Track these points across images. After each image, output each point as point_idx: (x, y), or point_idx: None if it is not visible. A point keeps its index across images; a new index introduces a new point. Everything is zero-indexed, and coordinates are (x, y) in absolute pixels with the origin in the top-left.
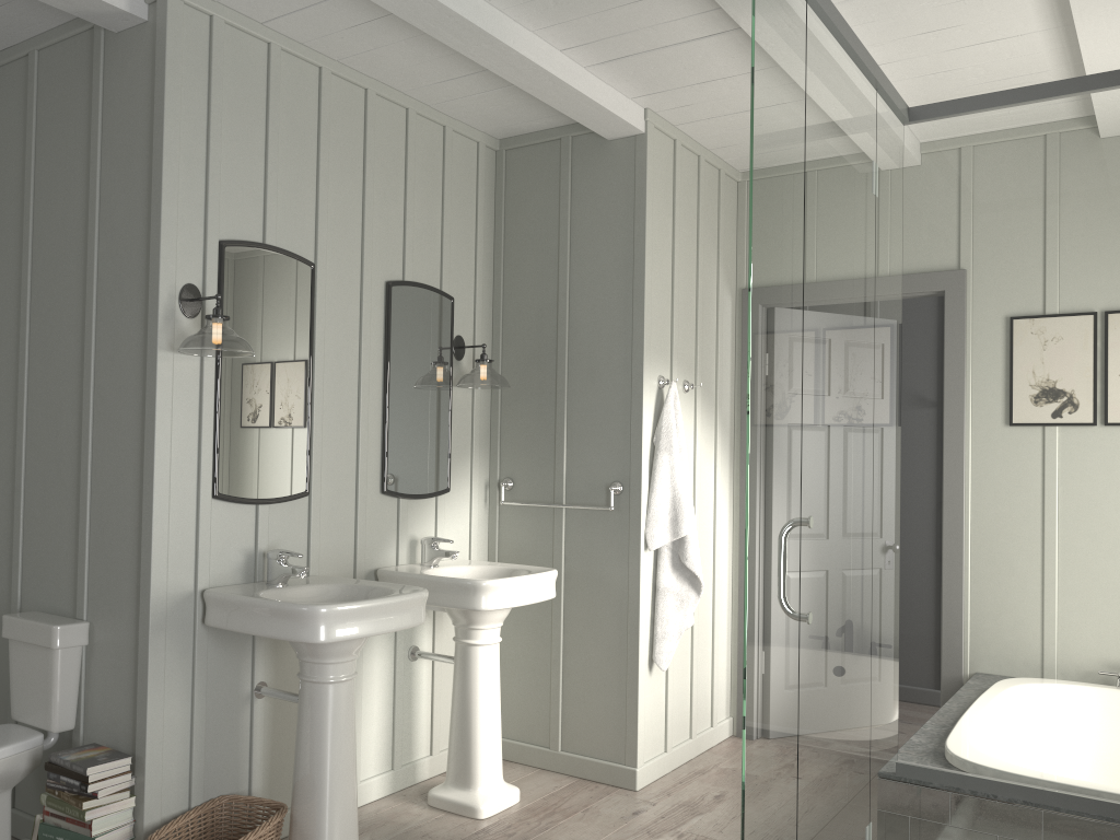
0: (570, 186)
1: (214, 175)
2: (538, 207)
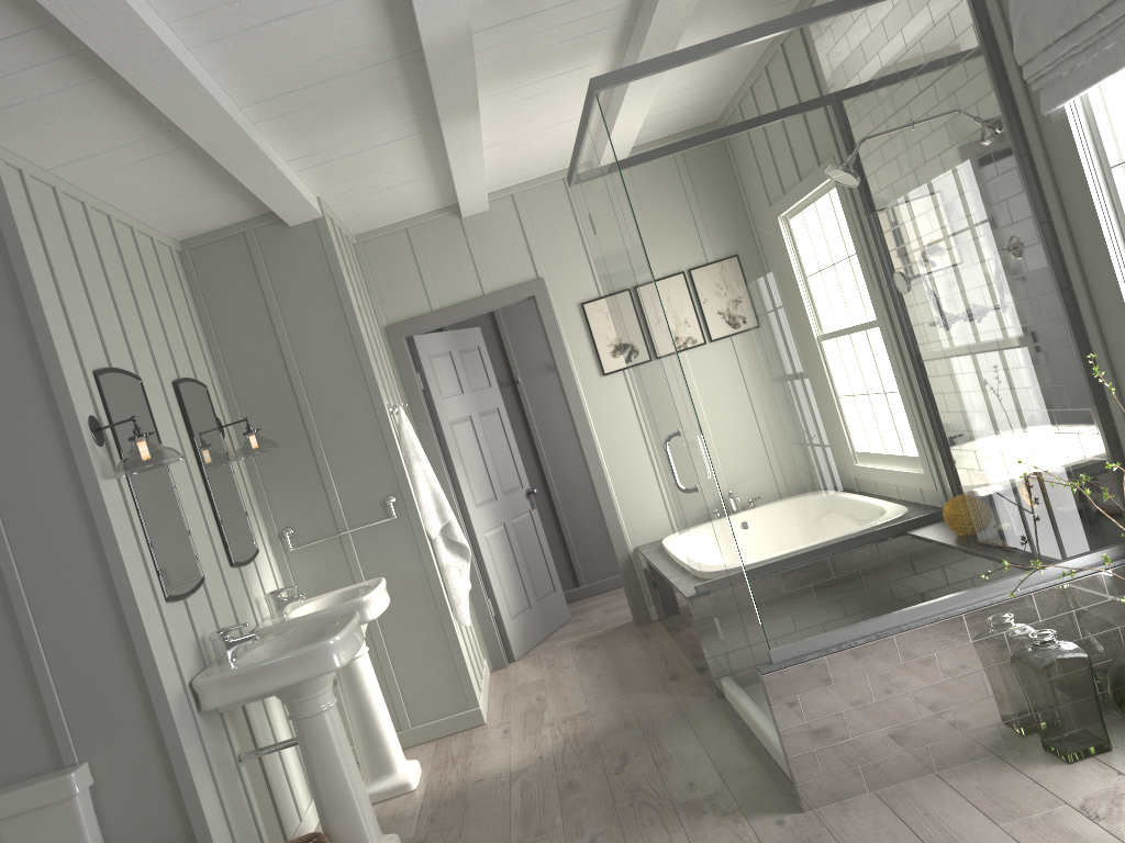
0: (266, 270)
1: (71, 314)
2: (240, 293)
